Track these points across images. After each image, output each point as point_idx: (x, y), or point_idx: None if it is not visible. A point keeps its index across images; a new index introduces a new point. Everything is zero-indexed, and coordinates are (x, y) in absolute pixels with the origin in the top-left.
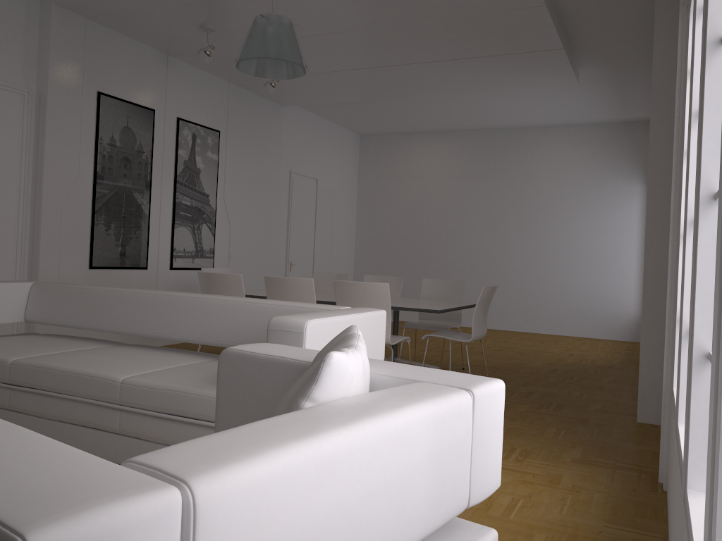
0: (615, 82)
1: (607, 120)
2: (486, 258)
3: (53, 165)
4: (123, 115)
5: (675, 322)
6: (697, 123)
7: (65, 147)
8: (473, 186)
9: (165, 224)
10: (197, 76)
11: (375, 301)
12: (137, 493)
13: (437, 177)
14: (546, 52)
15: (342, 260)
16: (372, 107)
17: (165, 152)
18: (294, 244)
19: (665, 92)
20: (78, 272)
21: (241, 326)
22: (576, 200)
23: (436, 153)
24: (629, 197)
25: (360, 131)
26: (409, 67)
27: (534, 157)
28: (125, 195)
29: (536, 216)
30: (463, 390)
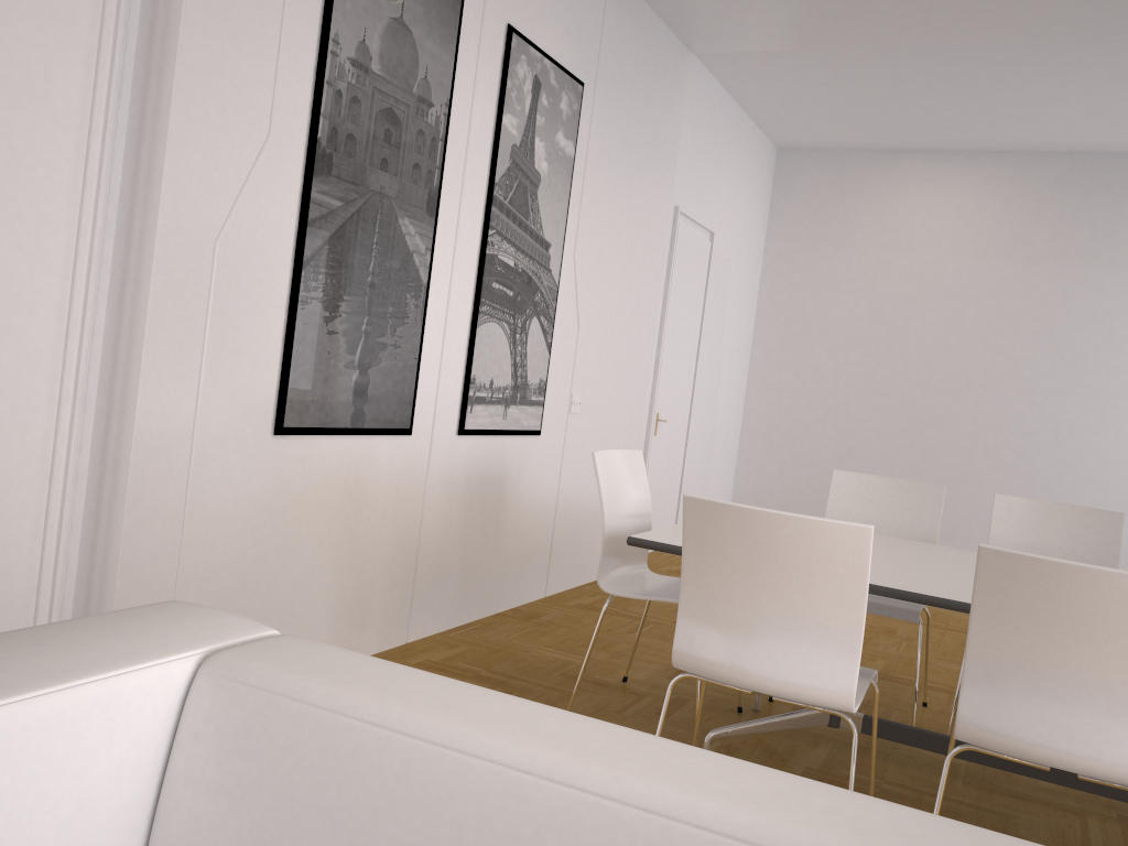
0: None
1: None
2: (1054, 433)
3: (198, 98)
4: None
5: None
6: None
7: (239, 45)
8: (1036, 275)
9: (458, 312)
10: None
11: None
12: None
13: (951, 251)
14: None
15: (727, 410)
16: (875, 76)
17: (475, 115)
18: (666, 373)
19: None
20: (244, 444)
21: None
22: None
23: (954, 197)
24: None
25: (786, 139)
26: None
27: None
28: (380, 221)
29: None
30: None
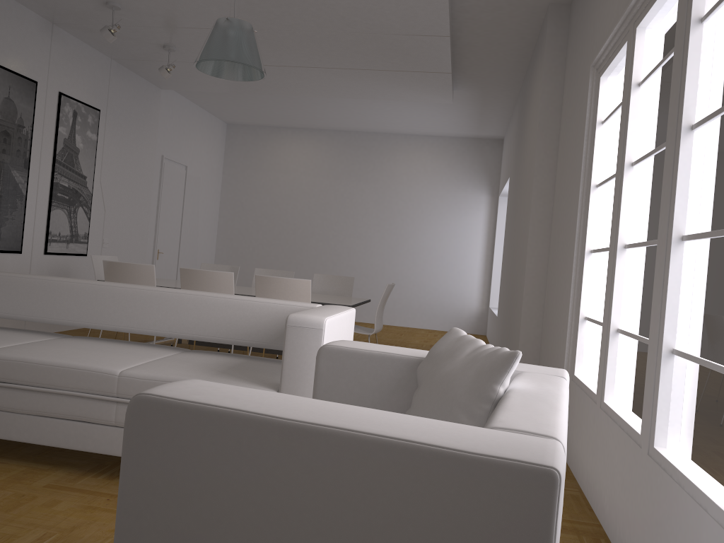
0: (480, 104)
1: (462, 135)
2: (347, 253)
3: None
4: (5, 84)
5: (576, 322)
6: (628, 172)
7: None
8: (338, 184)
9: (41, 205)
10: (80, 50)
11: (296, 296)
12: (554, 444)
13: (304, 173)
14: (435, 74)
15: (205, 249)
16: (250, 99)
17: (45, 128)
18: (162, 231)
19: (549, 127)
20: None
21: (214, 320)
22: (431, 205)
23: (304, 149)
24: (477, 206)
25: (229, 120)
26: (306, 69)
27: (396, 162)
28: (3, 172)
29: (396, 217)
30: (562, 377)
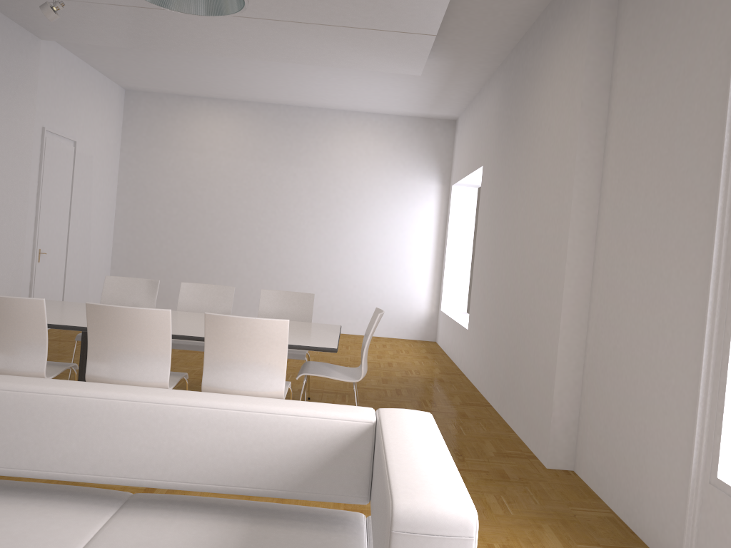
0: (447, 78)
1: (410, 114)
2: (277, 249)
3: None
4: None
5: (717, 399)
6: None
7: None
8: (265, 167)
9: None
10: None
11: (267, 343)
12: None
13: (223, 153)
14: (416, 35)
15: (99, 244)
16: (160, 60)
17: None
18: (45, 225)
19: (594, 109)
20: None
21: (183, 451)
22: (375, 193)
23: (224, 124)
24: (426, 195)
25: (128, 85)
26: (247, 21)
27: (334, 143)
28: None
29: (334, 207)
30: None
